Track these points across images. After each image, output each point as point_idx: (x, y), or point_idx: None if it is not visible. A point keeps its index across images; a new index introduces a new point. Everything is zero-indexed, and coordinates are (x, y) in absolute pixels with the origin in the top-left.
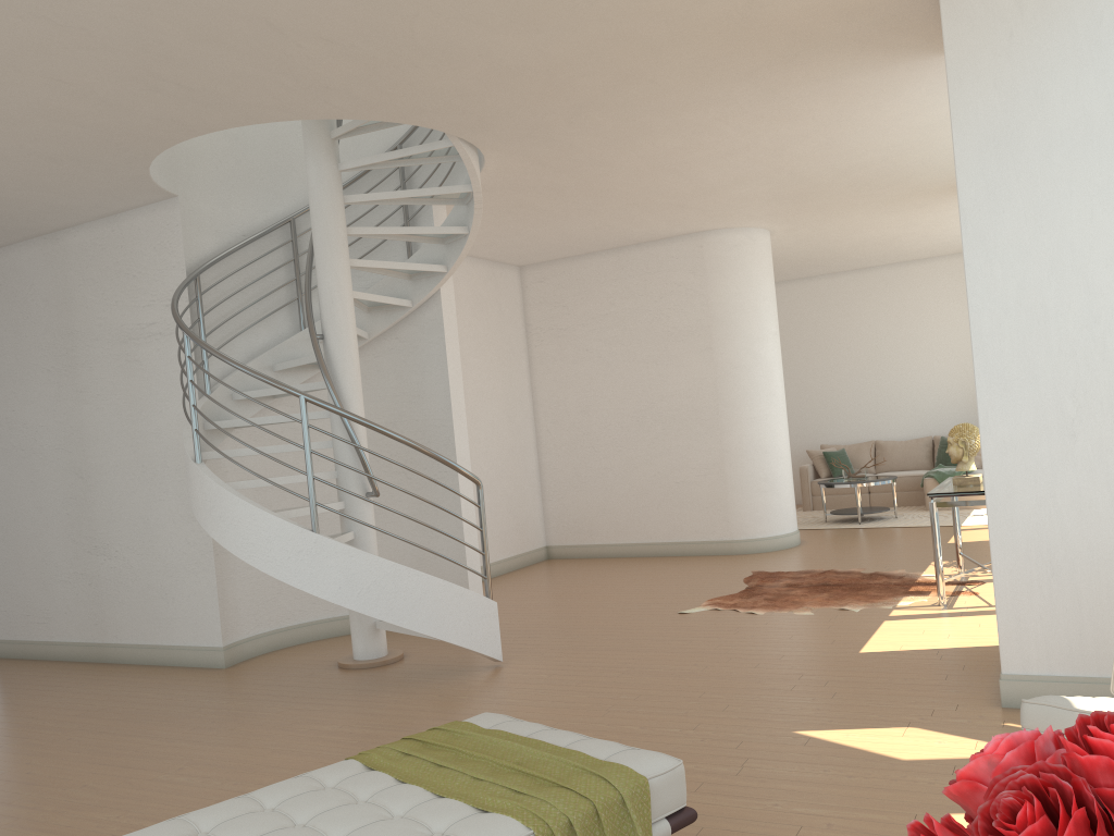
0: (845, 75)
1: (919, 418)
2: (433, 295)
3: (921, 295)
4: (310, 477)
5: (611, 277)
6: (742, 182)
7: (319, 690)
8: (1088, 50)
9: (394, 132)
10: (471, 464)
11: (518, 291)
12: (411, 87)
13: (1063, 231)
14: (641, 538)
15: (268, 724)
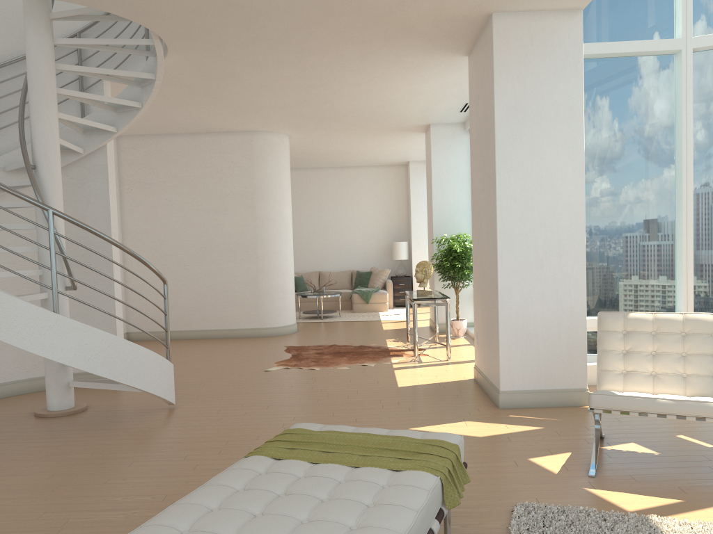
0: (407, 55)
1: (344, 259)
2: (100, 147)
3: (349, 188)
4: (54, 271)
5: (187, 152)
6: (302, 105)
7: (40, 433)
8: (561, 71)
9: (73, 23)
10: None
11: (115, 153)
12: None
13: (544, 161)
14: (199, 326)
15: (22, 458)
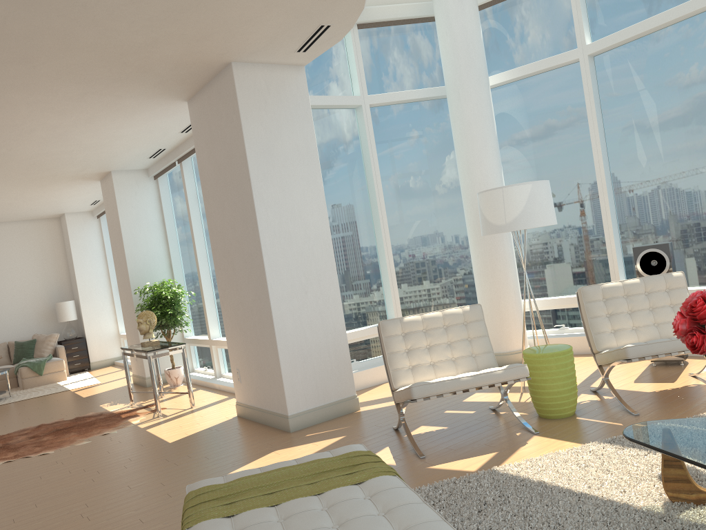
0: (128, 97)
1: None
2: None
3: None
4: None
5: None
6: None
7: None
8: (296, 118)
9: None
10: None
11: None
12: None
13: (294, 197)
14: None
15: None
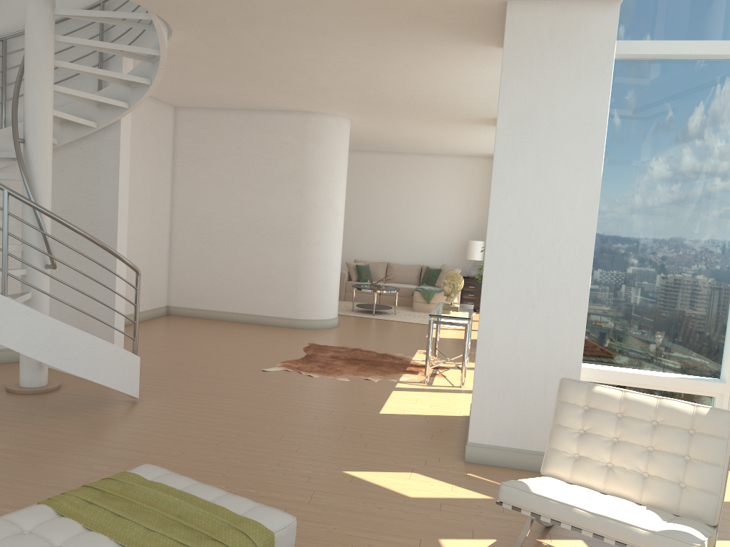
0: (431, 43)
1: (416, 252)
2: (115, 122)
3: (430, 177)
4: (5, 253)
5: (241, 128)
6: (344, 89)
7: None
8: (584, 76)
9: None
10: None
11: (171, 124)
12: None
13: (550, 183)
14: (235, 309)
15: None
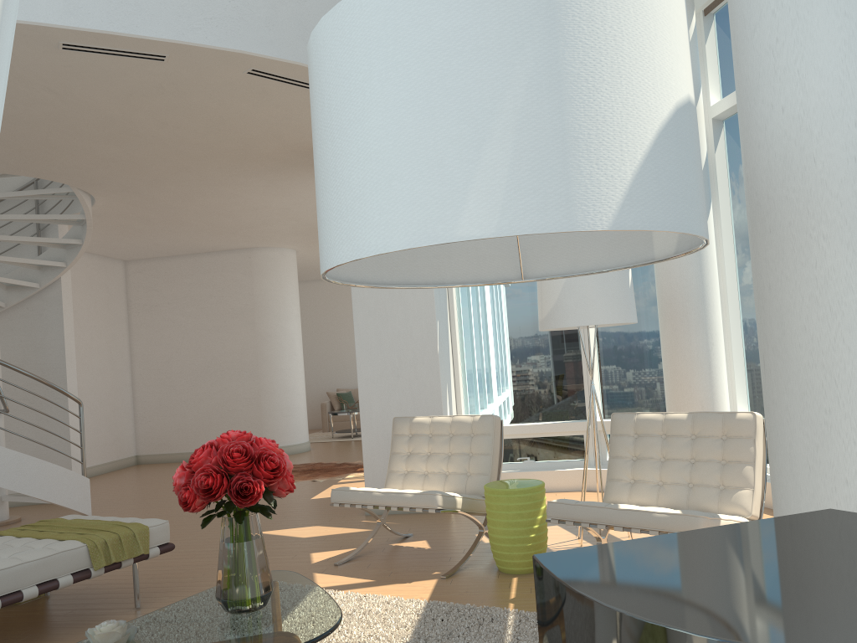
0: (311, 179)
1: None
2: (56, 281)
3: None
4: None
5: (190, 272)
6: (269, 223)
7: None
8: None
9: None
10: (80, 396)
11: (123, 277)
12: (45, 162)
13: None
14: None
15: None
